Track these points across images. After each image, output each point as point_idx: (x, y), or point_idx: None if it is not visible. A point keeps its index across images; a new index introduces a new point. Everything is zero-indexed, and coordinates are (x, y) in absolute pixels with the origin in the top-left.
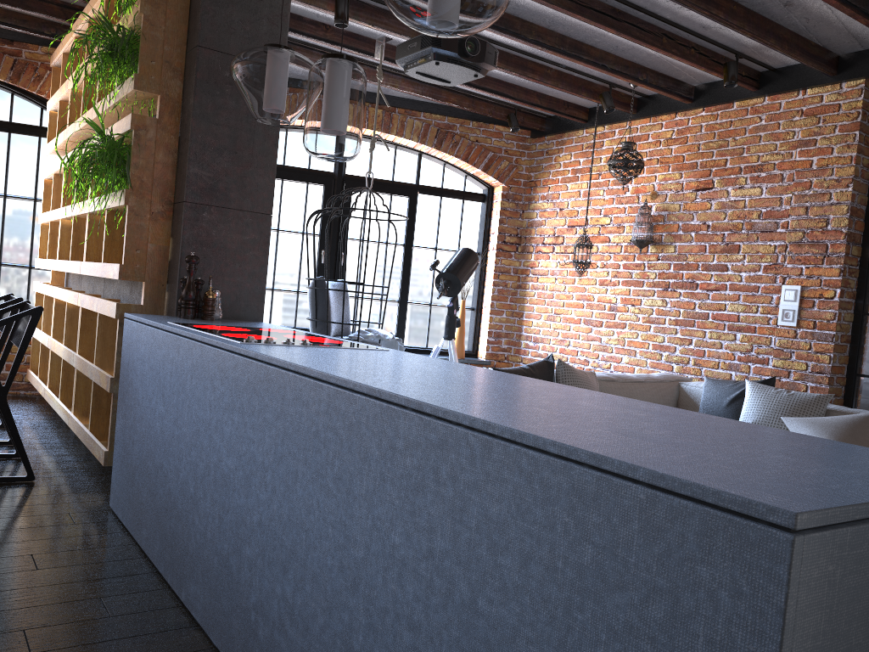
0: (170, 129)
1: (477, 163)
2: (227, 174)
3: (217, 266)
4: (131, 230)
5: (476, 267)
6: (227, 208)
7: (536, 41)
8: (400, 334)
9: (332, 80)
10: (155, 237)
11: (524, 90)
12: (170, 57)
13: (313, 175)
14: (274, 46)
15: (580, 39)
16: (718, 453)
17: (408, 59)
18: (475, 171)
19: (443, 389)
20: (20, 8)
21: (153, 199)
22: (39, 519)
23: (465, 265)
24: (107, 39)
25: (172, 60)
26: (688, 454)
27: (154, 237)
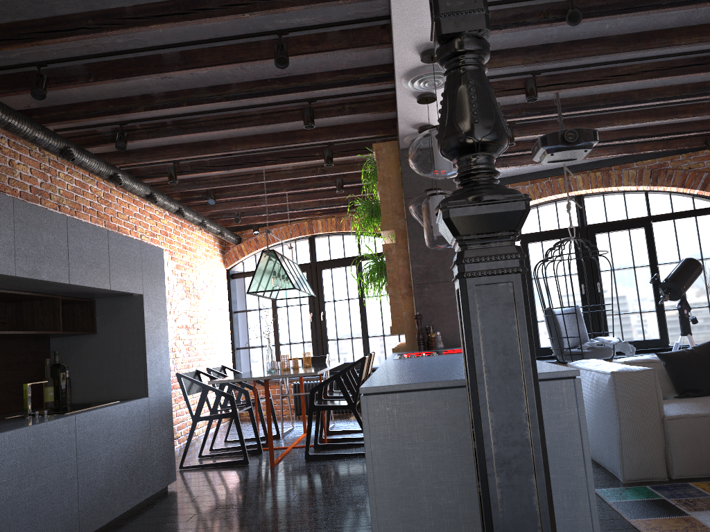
0: (403, 246)
1: (693, 185)
2: (434, 263)
3: (438, 317)
4: (392, 306)
5: (700, 271)
6: (438, 282)
7: (656, 98)
8: (663, 337)
9: (429, 209)
10: (405, 307)
11: (700, 122)
12: (395, 208)
13: (563, 232)
14: (427, 190)
15: (699, 80)
16: (431, 375)
17: (537, 157)
18: (697, 192)
19: (413, 366)
20: (359, 194)
21: (400, 287)
22: (365, 471)
23: (684, 272)
24: (363, 210)
25: (397, 209)
26: (411, 377)
27: (404, 307)
